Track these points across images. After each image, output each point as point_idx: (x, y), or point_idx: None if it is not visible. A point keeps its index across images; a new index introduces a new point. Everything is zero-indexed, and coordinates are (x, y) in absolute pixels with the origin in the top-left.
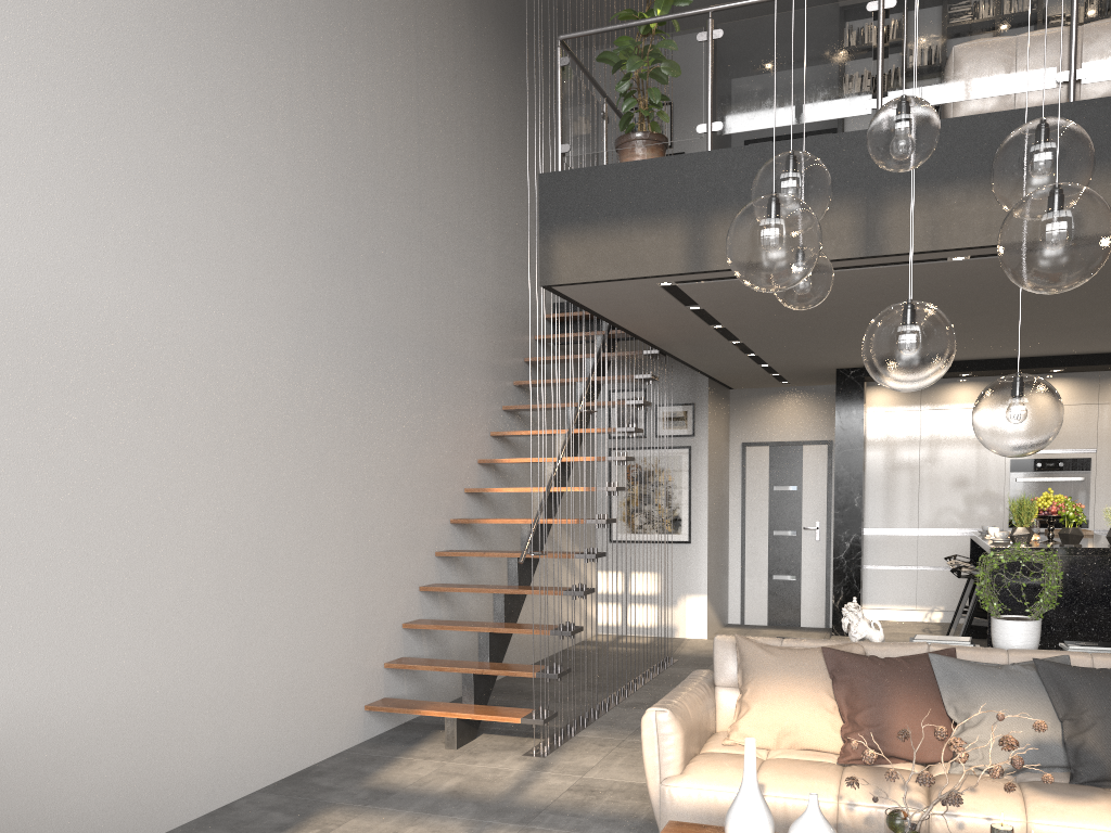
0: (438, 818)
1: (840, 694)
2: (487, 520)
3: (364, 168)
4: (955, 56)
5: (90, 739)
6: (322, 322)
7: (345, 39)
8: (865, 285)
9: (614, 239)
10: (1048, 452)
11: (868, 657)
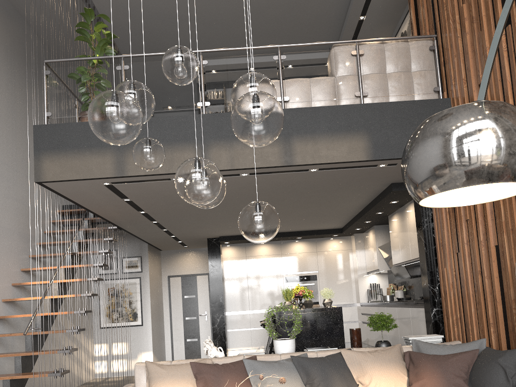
0: None
1: (200, 386)
2: (14, 315)
3: None
4: None
5: None
6: None
7: None
8: None
9: (76, 159)
10: (300, 273)
11: (213, 364)
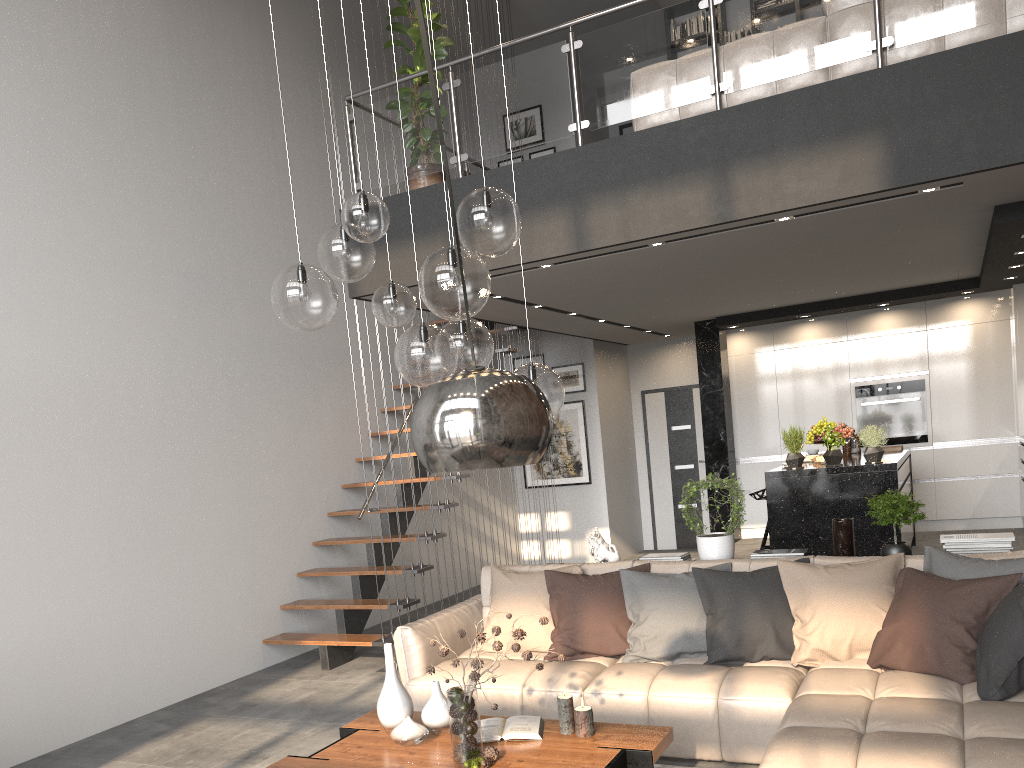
0: (275, 721)
1: (554, 606)
2: (368, 483)
3: (222, 216)
4: (629, 82)
5: (0, 675)
6: (191, 344)
7: (194, 118)
8: (612, 268)
9: (397, 255)
10: (887, 378)
11: (575, 576)
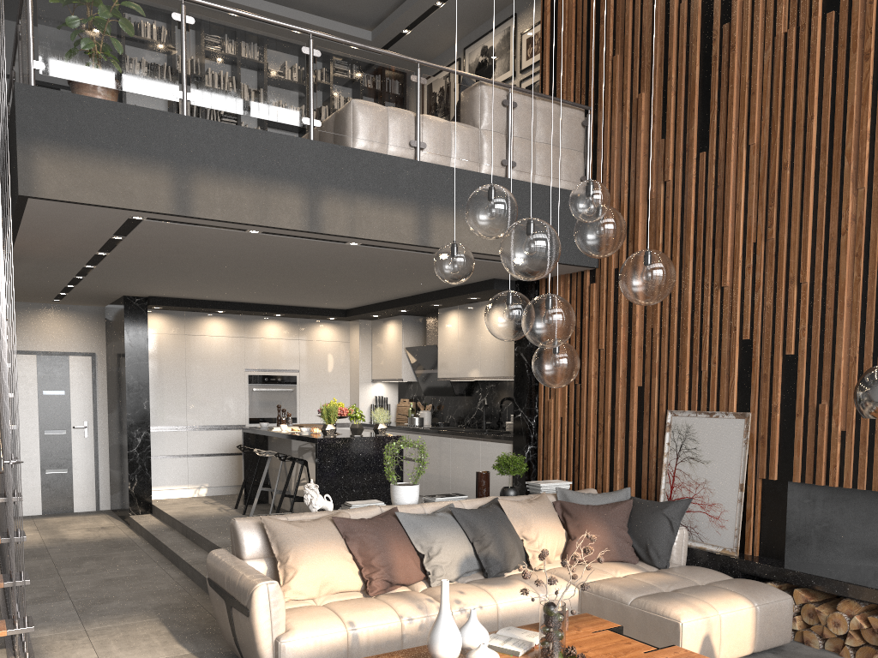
0: None
1: (353, 548)
2: None
3: None
4: (357, 107)
5: None
6: None
7: None
8: (270, 247)
9: (103, 168)
10: (271, 371)
11: (364, 520)
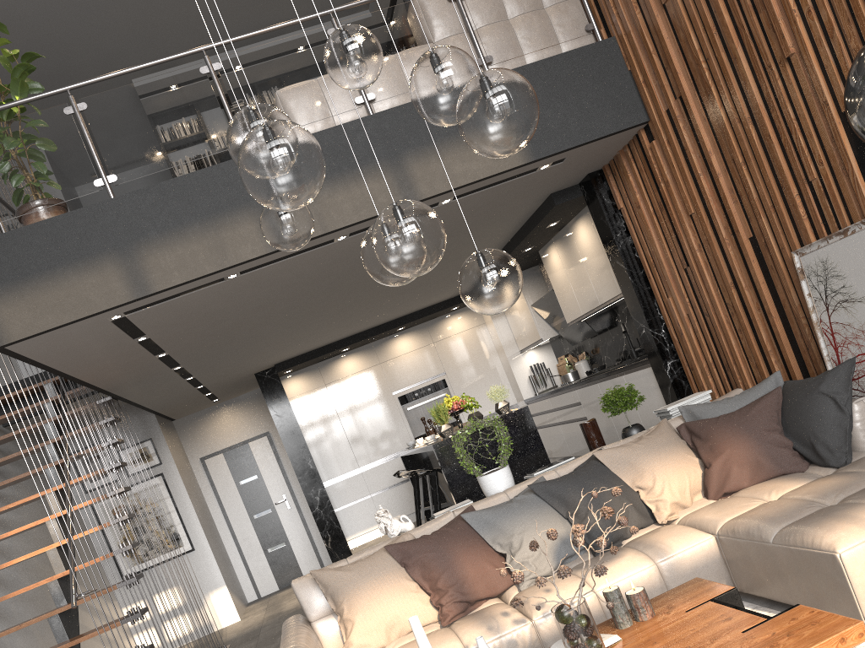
0: None
1: (416, 575)
2: (9, 594)
3: None
4: (281, 97)
5: None
6: None
7: None
8: (277, 281)
9: (54, 288)
10: (418, 384)
11: (422, 537)
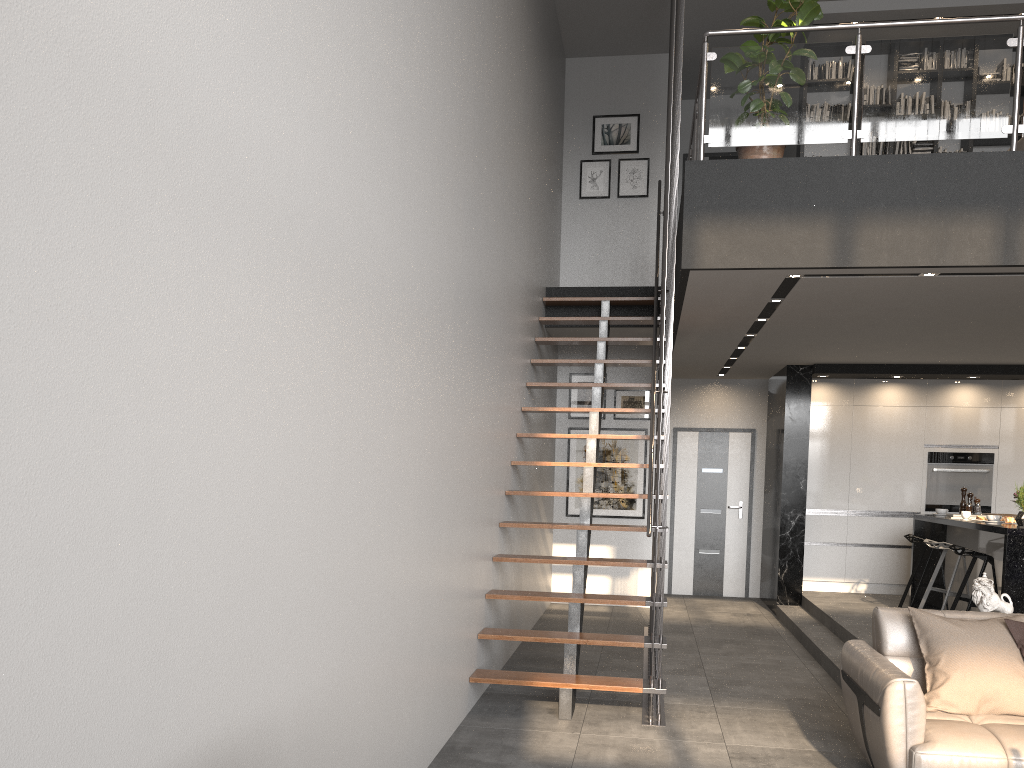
0: None
1: None
2: (545, 492)
3: (485, 138)
4: None
5: (358, 723)
6: (465, 288)
7: (482, 7)
8: (952, 291)
9: (761, 229)
10: (959, 447)
11: None
